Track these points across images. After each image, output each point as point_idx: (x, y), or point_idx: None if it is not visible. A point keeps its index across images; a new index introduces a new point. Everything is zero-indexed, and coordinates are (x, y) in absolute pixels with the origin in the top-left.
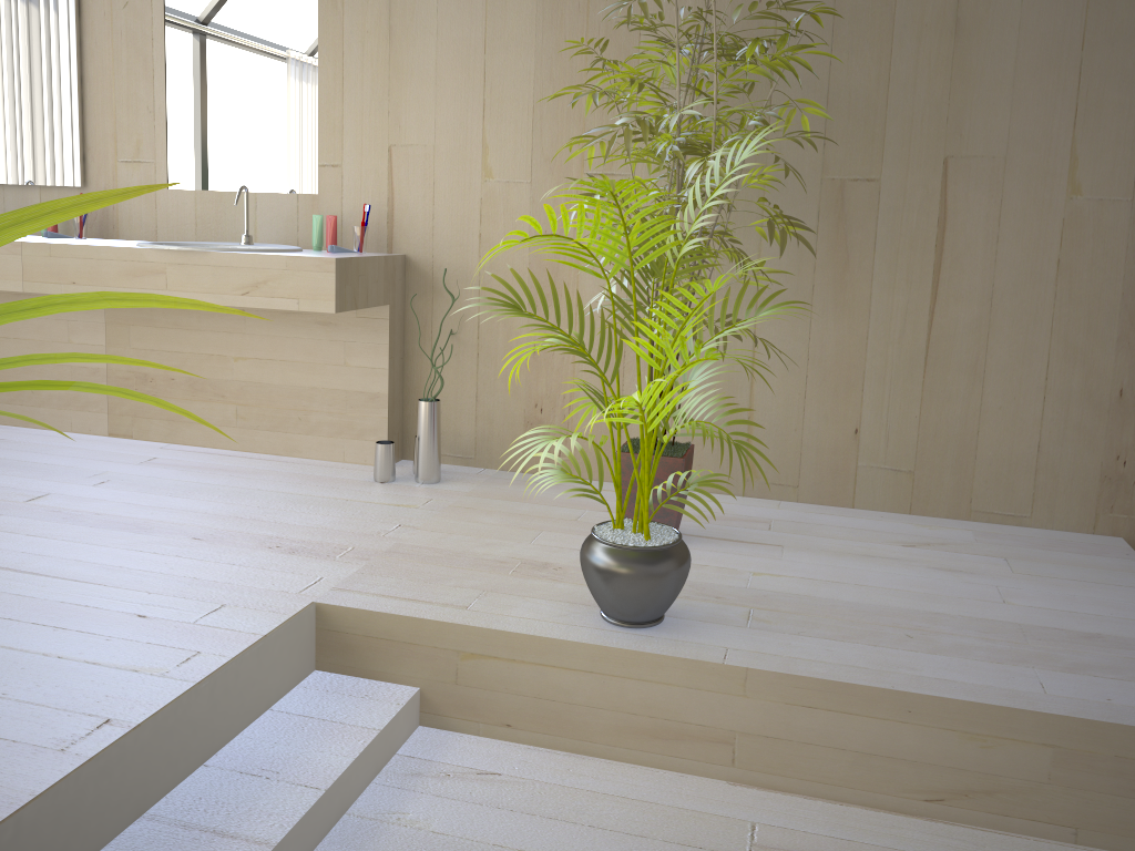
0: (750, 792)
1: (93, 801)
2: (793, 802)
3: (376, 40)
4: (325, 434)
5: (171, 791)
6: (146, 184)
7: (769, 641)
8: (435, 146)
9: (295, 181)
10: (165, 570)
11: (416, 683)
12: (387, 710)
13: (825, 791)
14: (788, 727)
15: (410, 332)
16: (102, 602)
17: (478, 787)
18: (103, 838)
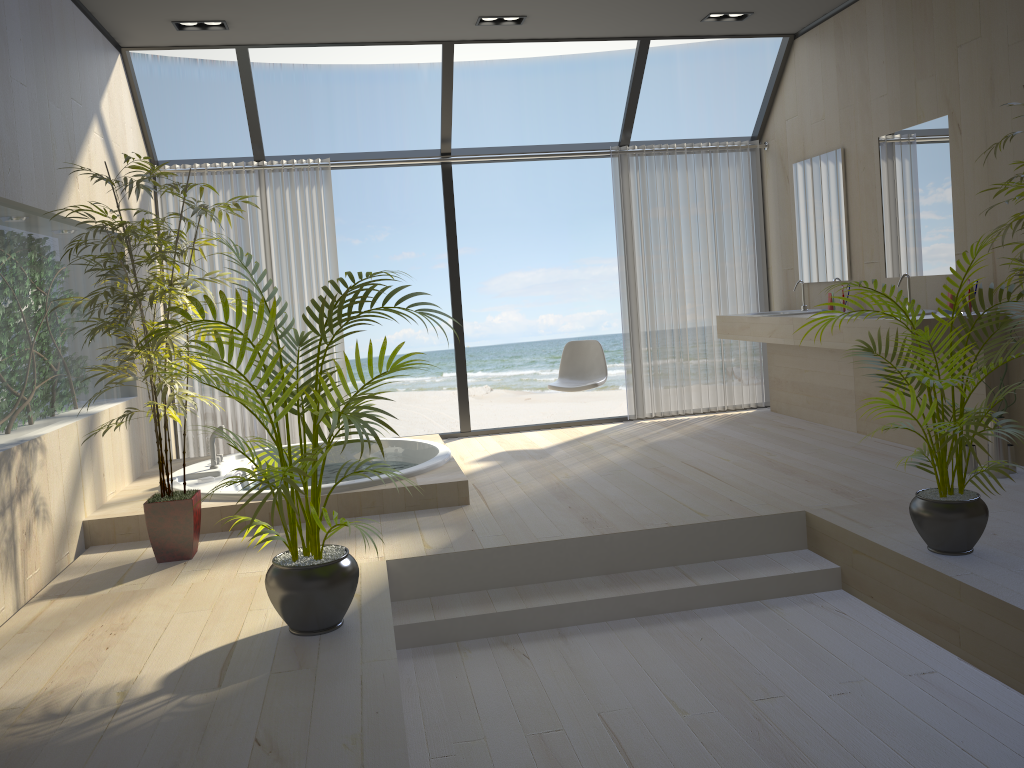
0: (961, 664)
1: (647, 546)
2: (978, 676)
3: (979, 165)
4: None
5: (692, 563)
6: (876, 275)
7: (1009, 578)
8: (1016, 233)
9: (944, 266)
10: (769, 488)
11: (838, 563)
12: (809, 568)
13: (1002, 677)
14: (981, 626)
15: (1011, 369)
16: (725, 493)
17: (826, 613)
18: (653, 564)
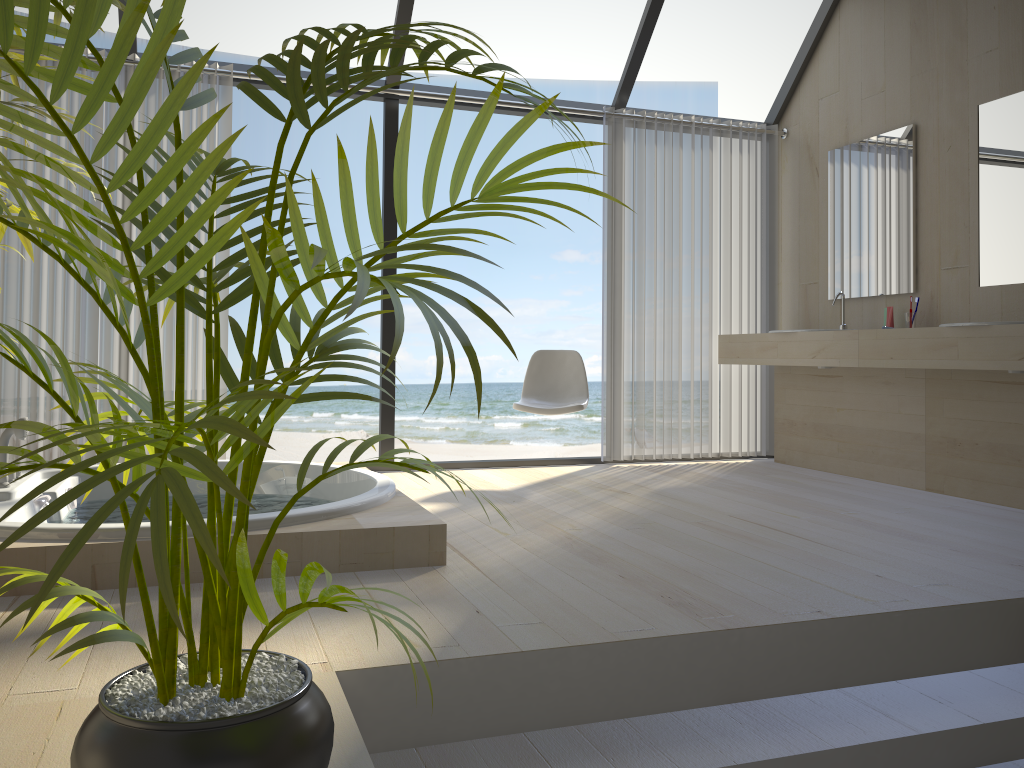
0: None
1: (796, 653)
2: None
3: None
4: None
5: (863, 685)
6: (961, 285)
7: None
8: None
9: None
10: (913, 559)
11: None
12: None
13: None
14: None
15: None
16: (855, 564)
17: None
18: (803, 686)
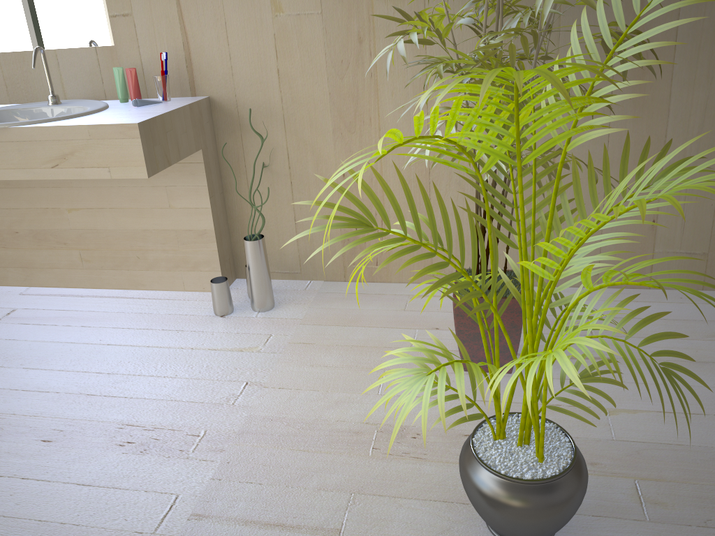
0: None
1: None
2: None
3: None
4: (163, 269)
5: None
6: None
7: None
8: None
9: (90, 34)
10: (9, 509)
11: None
12: None
13: None
14: None
15: (225, 168)
16: None
17: None
18: None
